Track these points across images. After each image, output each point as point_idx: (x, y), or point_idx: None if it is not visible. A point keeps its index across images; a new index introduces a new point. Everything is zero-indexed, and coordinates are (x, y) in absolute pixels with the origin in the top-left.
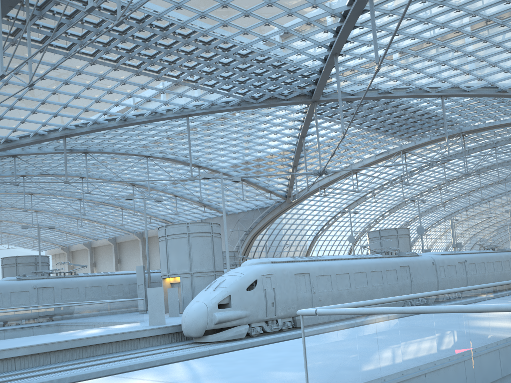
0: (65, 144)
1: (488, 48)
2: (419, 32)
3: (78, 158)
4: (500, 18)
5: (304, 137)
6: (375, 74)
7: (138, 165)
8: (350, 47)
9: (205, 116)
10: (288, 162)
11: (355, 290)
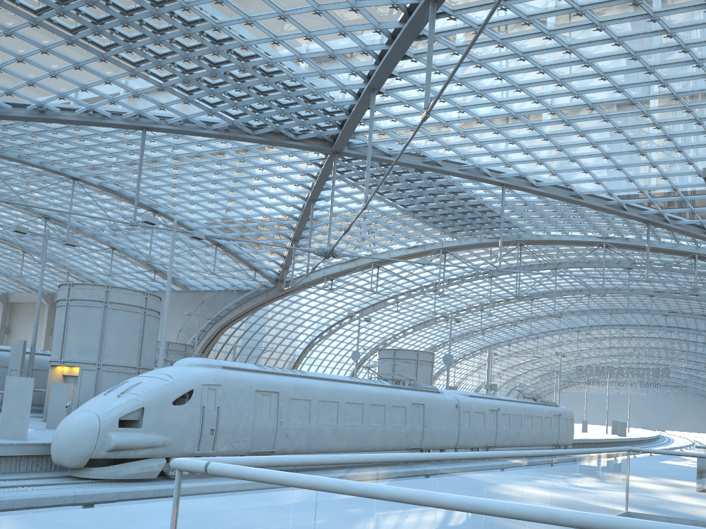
0: None
1: (570, 135)
2: (489, 88)
3: None
4: (591, 98)
5: (315, 201)
6: (421, 123)
7: (59, 189)
8: (395, 86)
9: (173, 136)
10: (287, 232)
11: (343, 429)
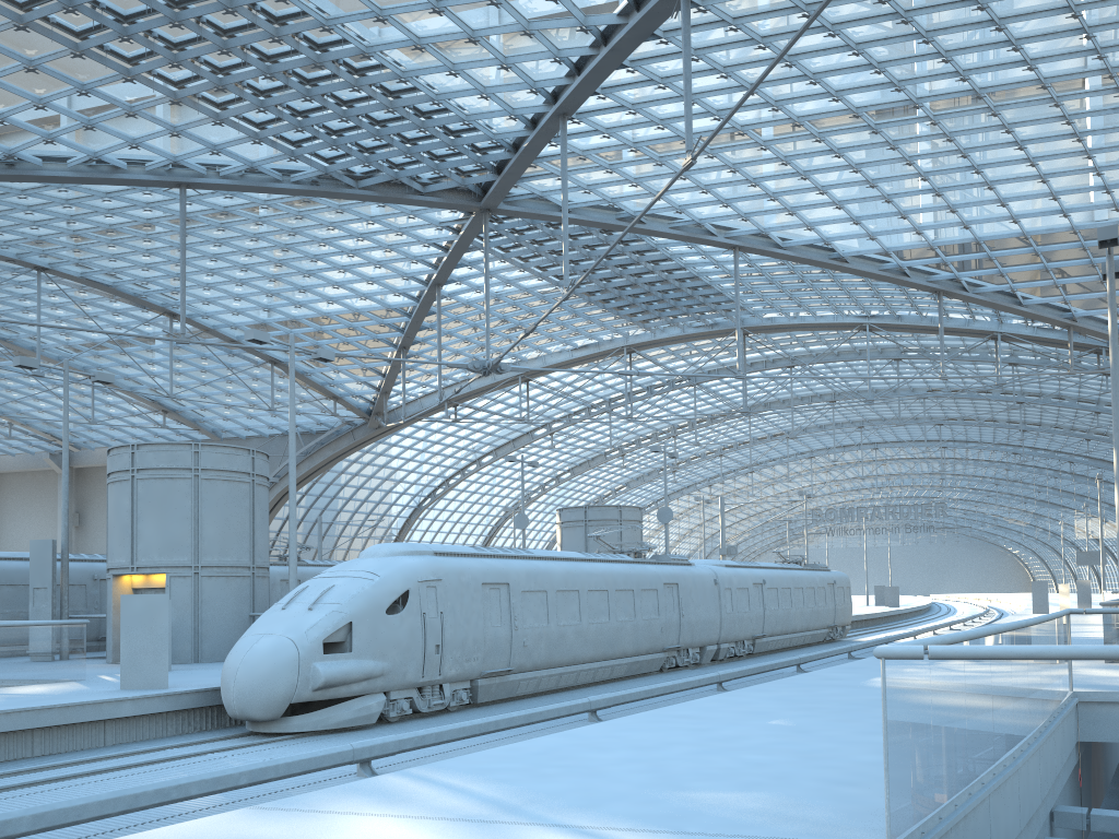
0: None
1: (839, 170)
2: (730, 107)
3: None
4: (874, 117)
5: (441, 285)
6: (681, 172)
7: (8, 287)
8: (592, 107)
9: (223, 195)
10: (390, 335)
11: (588, 629)
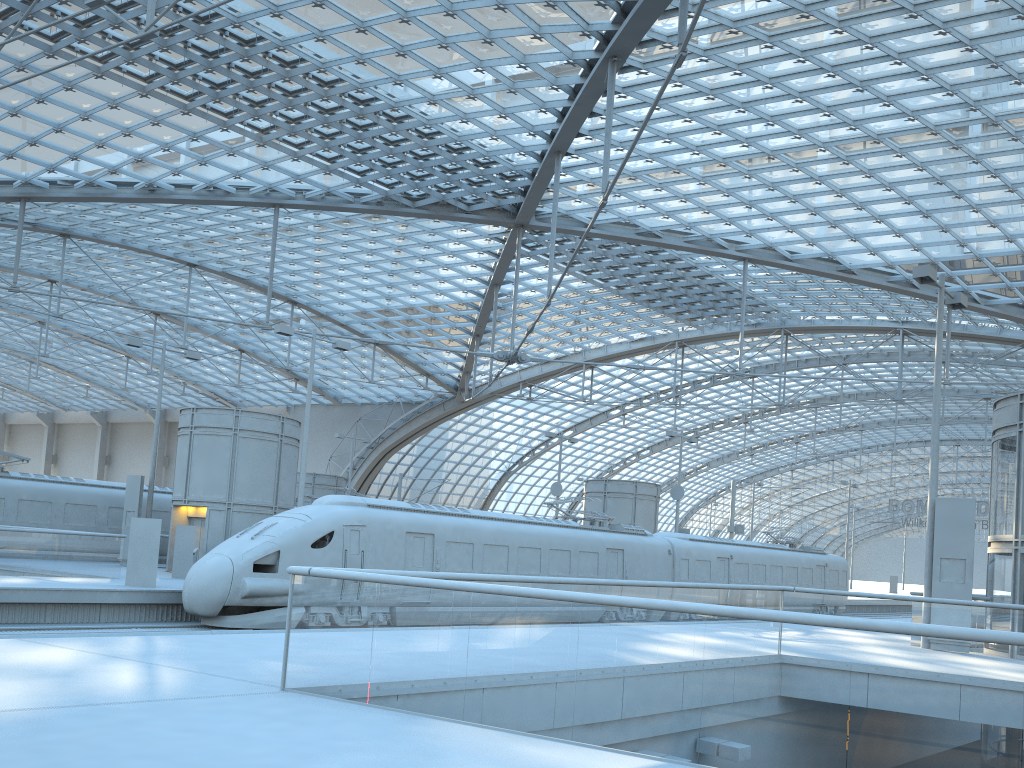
0: (23, 215)
1: (825, 195)
2: (707, 144)
3: (47, 243)
4: (844, 150)
5: (499, 285)
6: (599, 209)
7: (172, 278)
8: (587, 145)
9: (313, 212)
10: (466, 325)
11: None
